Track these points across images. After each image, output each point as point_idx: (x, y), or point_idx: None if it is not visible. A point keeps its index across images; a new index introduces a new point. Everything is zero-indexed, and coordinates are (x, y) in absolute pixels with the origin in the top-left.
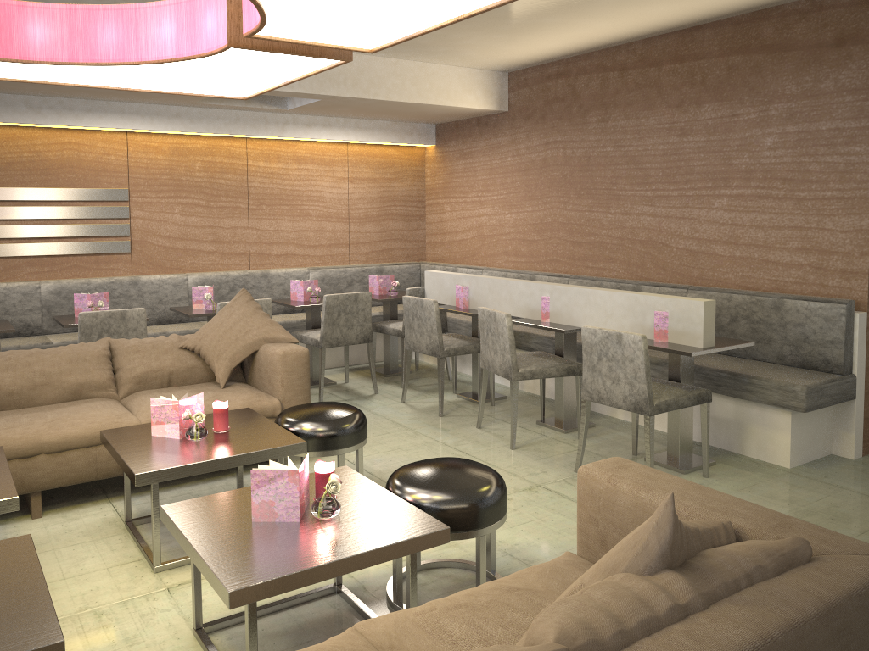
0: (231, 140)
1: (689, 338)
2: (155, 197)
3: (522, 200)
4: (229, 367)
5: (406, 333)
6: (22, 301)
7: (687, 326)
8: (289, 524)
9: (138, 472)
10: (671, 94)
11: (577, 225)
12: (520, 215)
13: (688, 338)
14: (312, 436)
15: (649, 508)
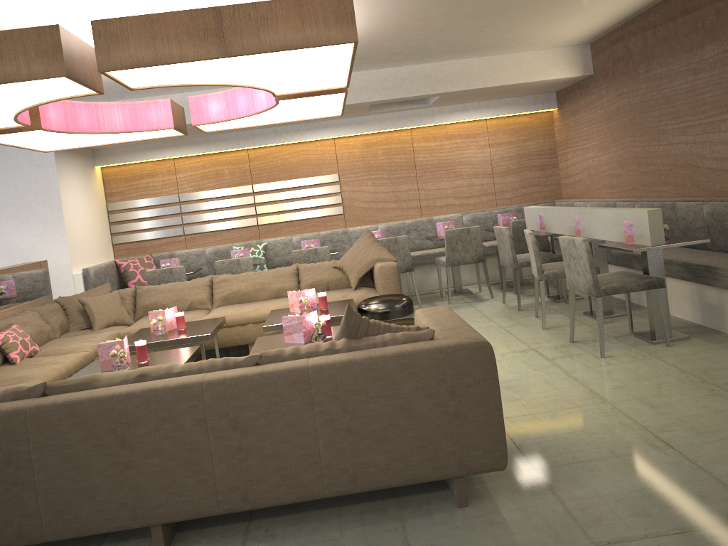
0: (400, 131)
1: (644, 239)
2: (355, 176)
3: (609, 143)
4: (357, 277)
5: (499, 253)
6: (283, 248)
7: (642, 230)
8: (298, 344)
9: (265, 325)
10: (685, 41)
11: (642, 158)
12: (609, 155)
13: (643, 239)
14: (370, 312)
15: (420, 326)
